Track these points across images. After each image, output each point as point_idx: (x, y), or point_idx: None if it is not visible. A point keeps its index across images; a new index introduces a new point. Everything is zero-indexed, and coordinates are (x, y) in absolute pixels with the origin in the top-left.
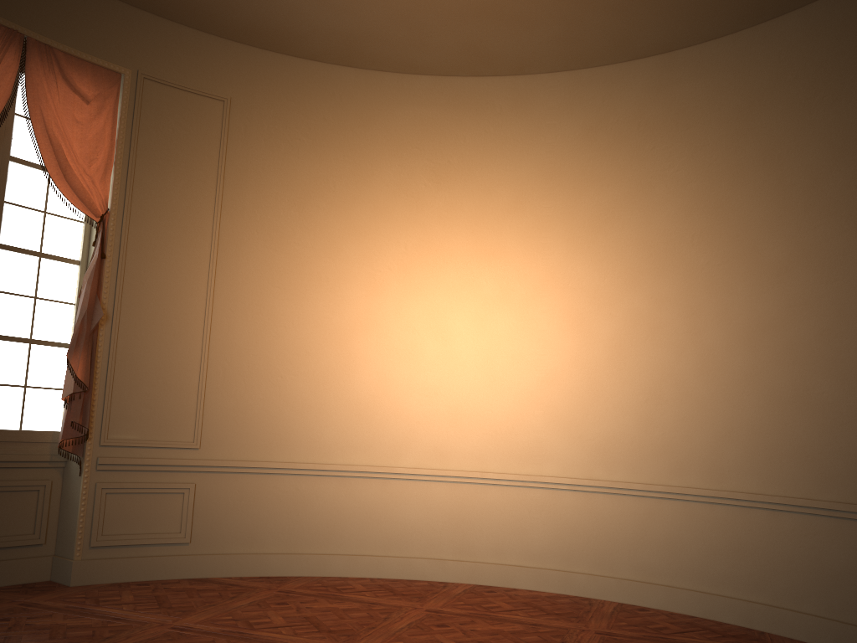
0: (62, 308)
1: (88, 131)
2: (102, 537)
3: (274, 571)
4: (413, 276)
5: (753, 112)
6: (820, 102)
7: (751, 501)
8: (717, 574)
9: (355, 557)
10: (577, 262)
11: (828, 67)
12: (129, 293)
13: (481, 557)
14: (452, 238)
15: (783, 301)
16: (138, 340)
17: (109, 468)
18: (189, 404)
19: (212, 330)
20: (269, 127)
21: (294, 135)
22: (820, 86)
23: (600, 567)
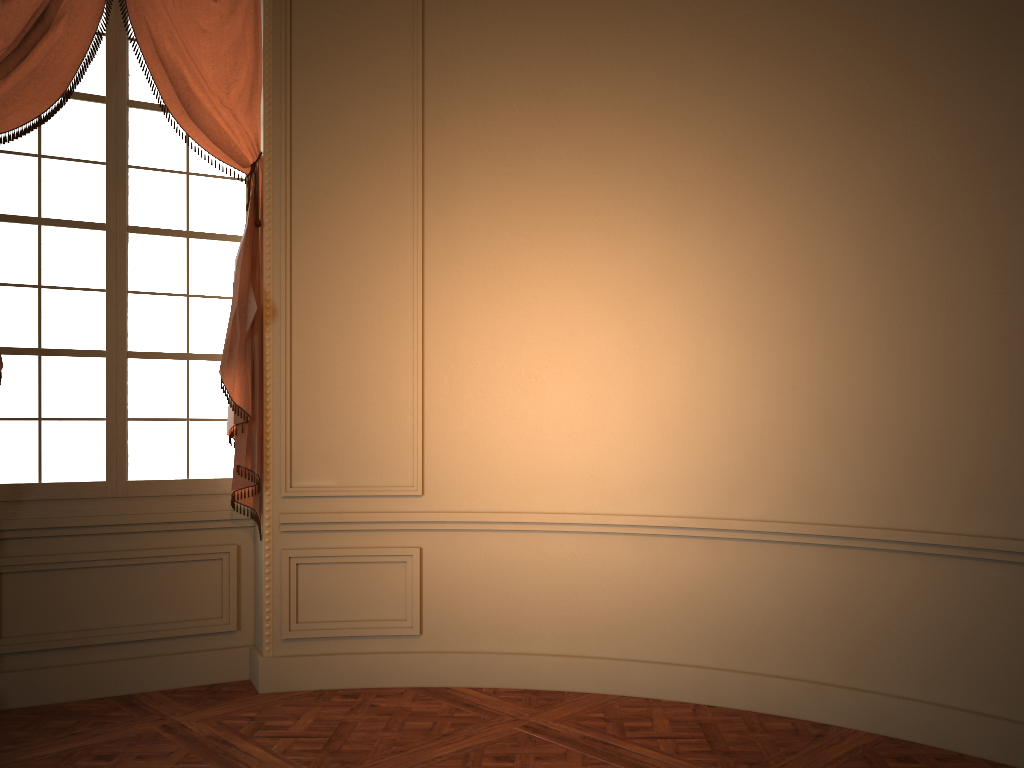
0: (227, 306)
1: (219, 42)
2: (297, 625)
3: (545, 682)
4: (739, 180)
5: None
6: None
7: None
8: None
9: (669, 667)
10: None
11: None
12: (301, 273)
13: (893, 685)
14: (807, 95)
15: None
16: (321, 341)
17: (296, 528)
18: (403, 430)
19: (426, 315)
20: None
21: None
22: None
23: None
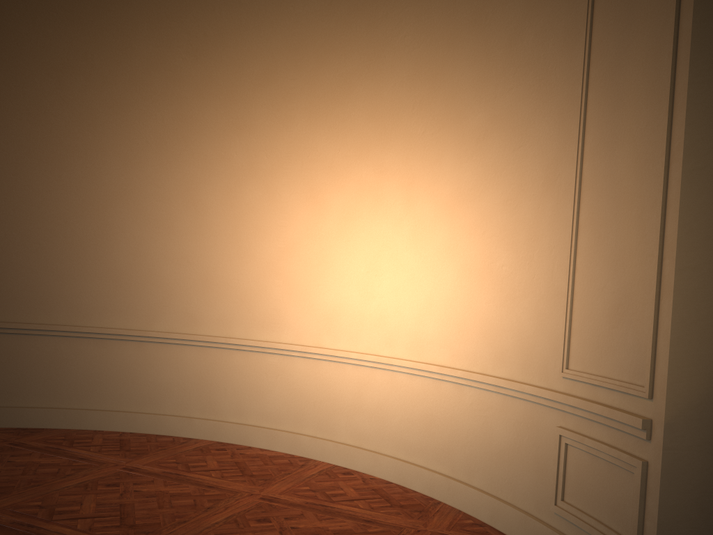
0: None
1: None
2: None
3: (32, 423)
4: (169, 149)
5: None
6: None
7: (441, 374)
8: (413, 443)
9: (110, 412)
10: (317, 134)
11: None
12: None
13: (225, 416)
14: (206, 111)
15: (479, 171)
16: None
17: None
18: None
19: None
20: (24, 0)
21: (50, 8)
22: None
23: (323, 430)
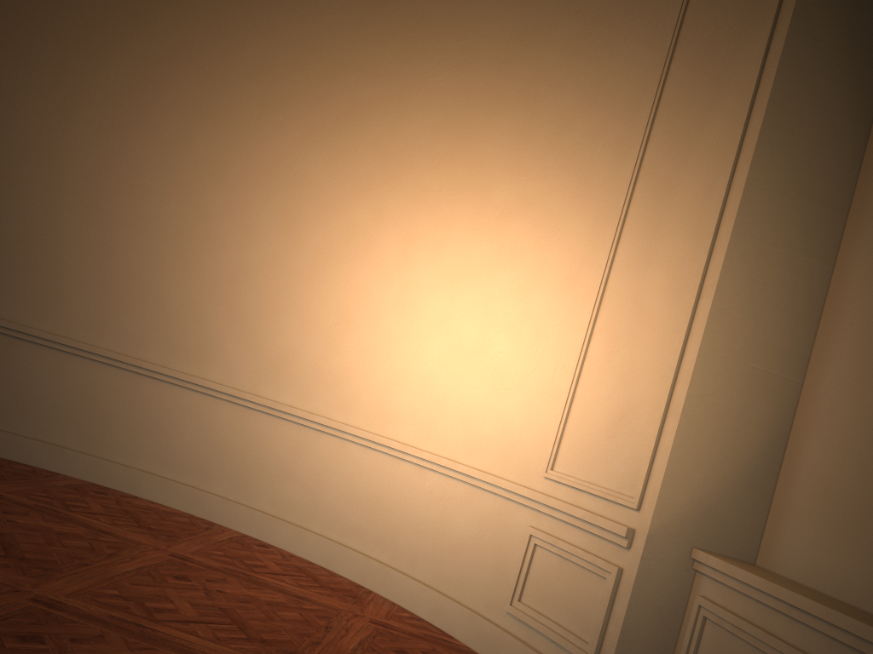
0: None
1: None
2: None
3: None
4: (116, 112)
5: (528, 40)
6: (589, 45)
7: (402, 453)
8: (350, 523)
9: None
10: (311, 153)
11: (607, 10)
12: None
13: (110, 454)
14: (177, 83)
15: (495, 249)
16: None
17: None
18: None
19: None
20: None
21: None
22: (594, 28)
23: (238, 492)
